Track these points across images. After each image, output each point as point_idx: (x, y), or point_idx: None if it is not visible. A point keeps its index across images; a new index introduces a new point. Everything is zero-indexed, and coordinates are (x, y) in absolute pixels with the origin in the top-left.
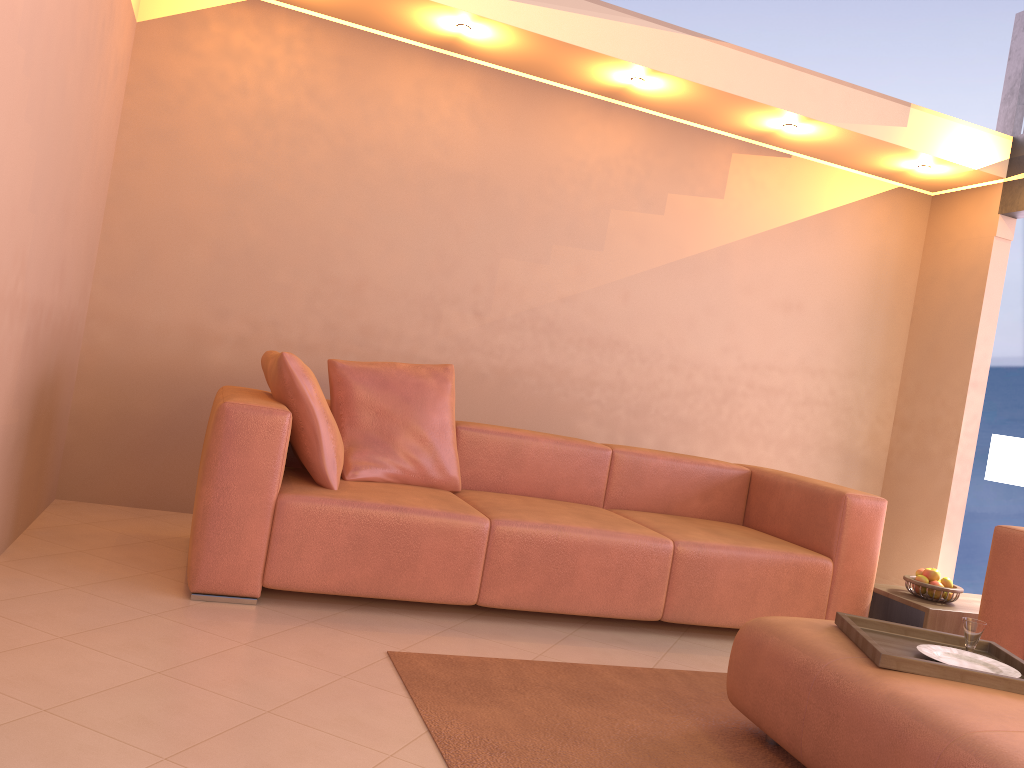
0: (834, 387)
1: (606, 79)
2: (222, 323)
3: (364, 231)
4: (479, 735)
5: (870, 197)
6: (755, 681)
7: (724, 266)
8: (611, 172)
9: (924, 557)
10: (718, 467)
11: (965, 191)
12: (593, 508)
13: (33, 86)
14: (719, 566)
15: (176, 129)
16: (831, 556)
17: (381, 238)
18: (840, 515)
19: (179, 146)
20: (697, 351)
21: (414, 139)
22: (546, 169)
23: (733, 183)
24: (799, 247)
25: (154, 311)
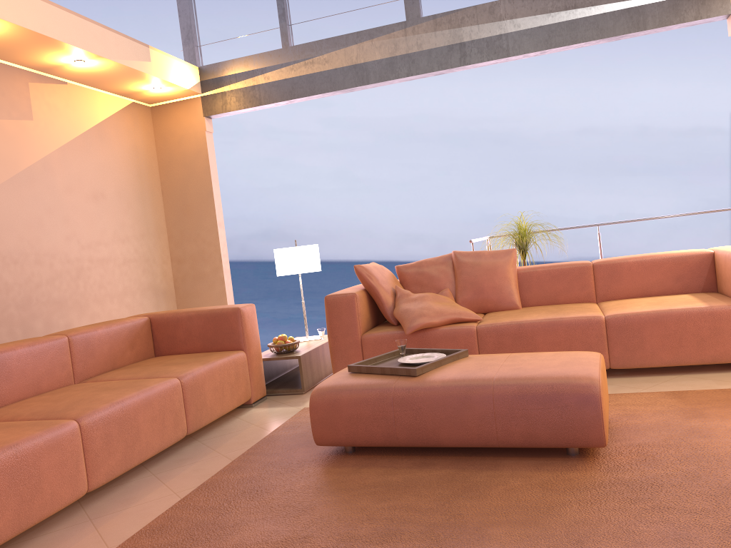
0: (137, 247)
1: None
2: None
3: None
4: (277, 541)
5: (120, 110)
6: (343, 421)
7: (49, 174)
8: None
9: None
10: (133, 322)
11: (175, 103)
12: (83, 385)
13: None
14: (204, 382)
15: None
16: (242, 349)
17: None
18: (240, 322)
19: None
20: (50, 244)
21: None
22: None
23: (36, 107)
24: (91, 152)
25: None
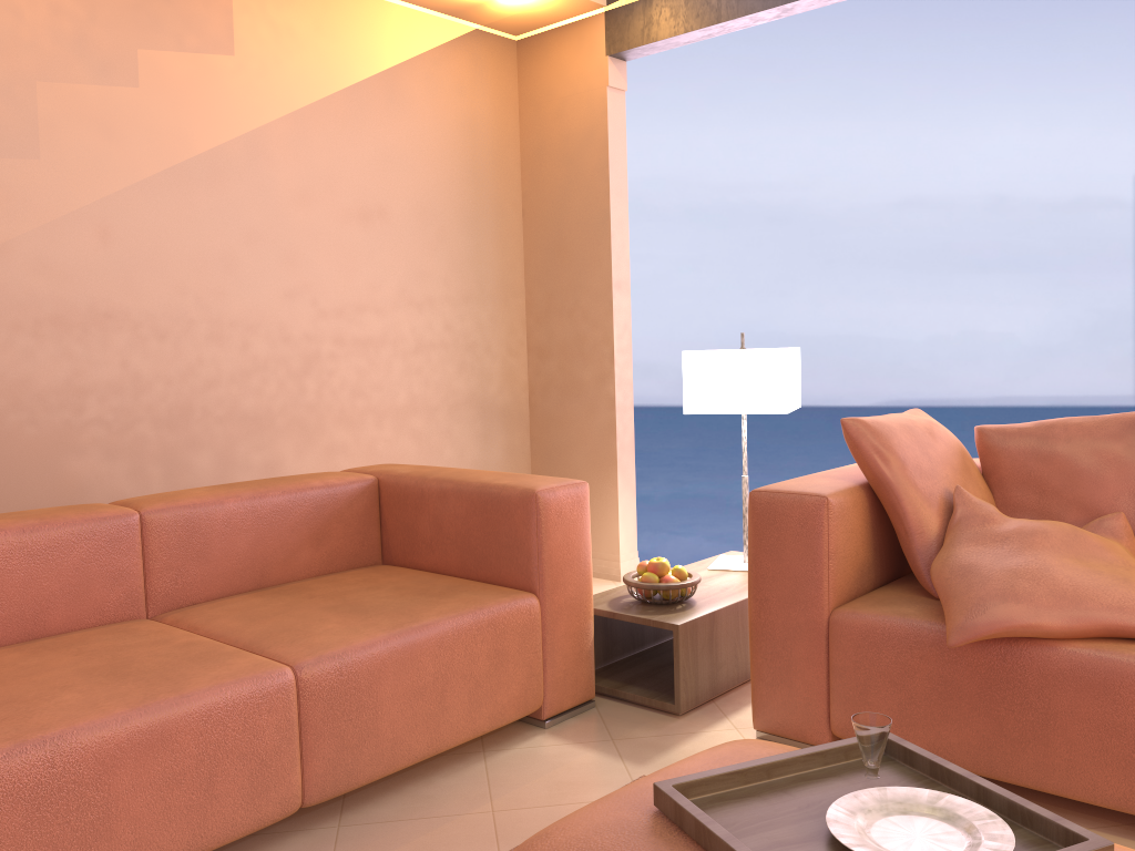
0: (450, 320)
1: None
2: None
3: None
4: None
5: (443, 45)
6: None
7: (260, 165)
8: (20, 13)
9: (601, 515)
10: (328, 488)
11: (558, 30)
12: (127, 632)
13: None
14: (380, 677)
15: None
16: (534, 589)
17: None
18: (535, 525)
19: None
20: (248, 304)
21: None
22: None
23: (244, 29)
24: (364, 125)
25: None
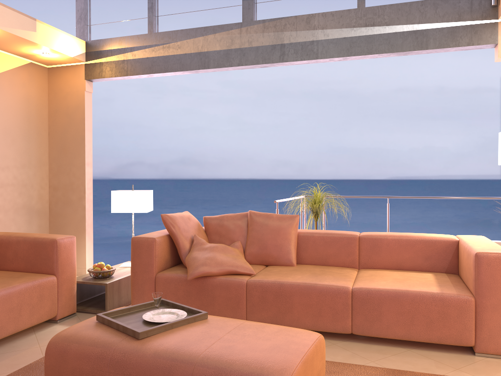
0: (16, 175)
1: None
2: None
3: None
4: None
5: (17, 67)
6: (69, 372)
7: None
8: None
9: (78, 251)
10: None
11: (66, 66)
12: None
13: None
14: None
15: None
16: (54, 274)
17: None
18: (55, 251)
19: None
20: None
21: None
22: None
23: None
24: None
25: None
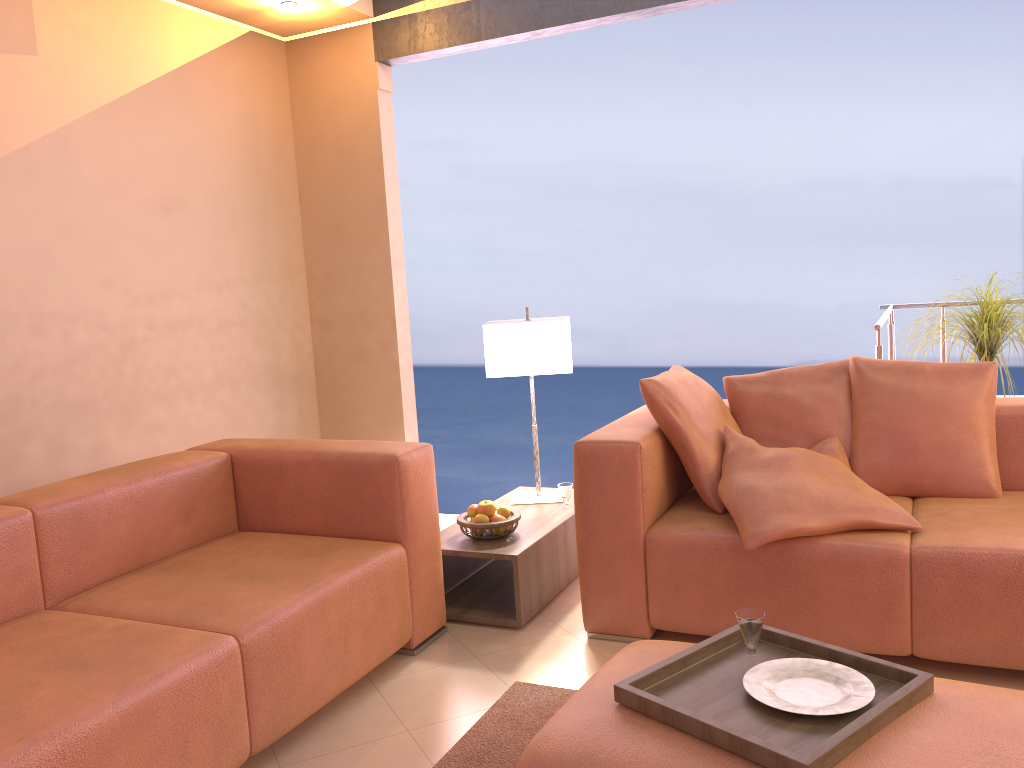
0: (245, 299)
1: None
2: None
3: None
4: None
5: (224, 46)
6: None
7: (69, 161)
8: None
9: None
10: (191, 467)
11: (327, 35)
12: (45, 625)
13: None
14: (301, 633)
15: None
16: (399, 540)
17: None
18: (398, 486)
19: None
20: (67, 296)
21: None
22: None
23: (45, 29)
24: (160, 121)
25: None
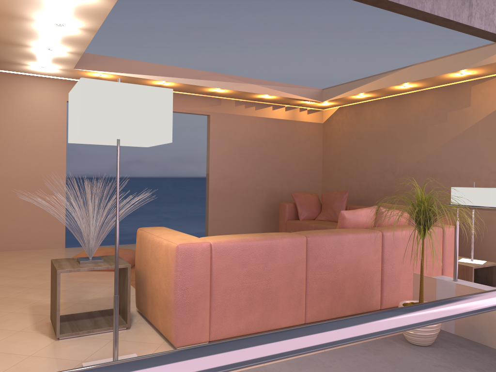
0: None
1: (403, 88)
2: (341, 188)
3: (364, 156)
4: None
5: None
6: None
7: (475, 133)
8: (426, 113)
9: None
10: None
11: None
12: None
13: (246, 157)
14: None
15: (330, 144)
16: None
17: (368, 157)
18: None
19: (331, 147)
20: (468, 170)
21: (372, 127)
22: (406, 121)
23: (473, 98)
24: None
25: (330, 187)
